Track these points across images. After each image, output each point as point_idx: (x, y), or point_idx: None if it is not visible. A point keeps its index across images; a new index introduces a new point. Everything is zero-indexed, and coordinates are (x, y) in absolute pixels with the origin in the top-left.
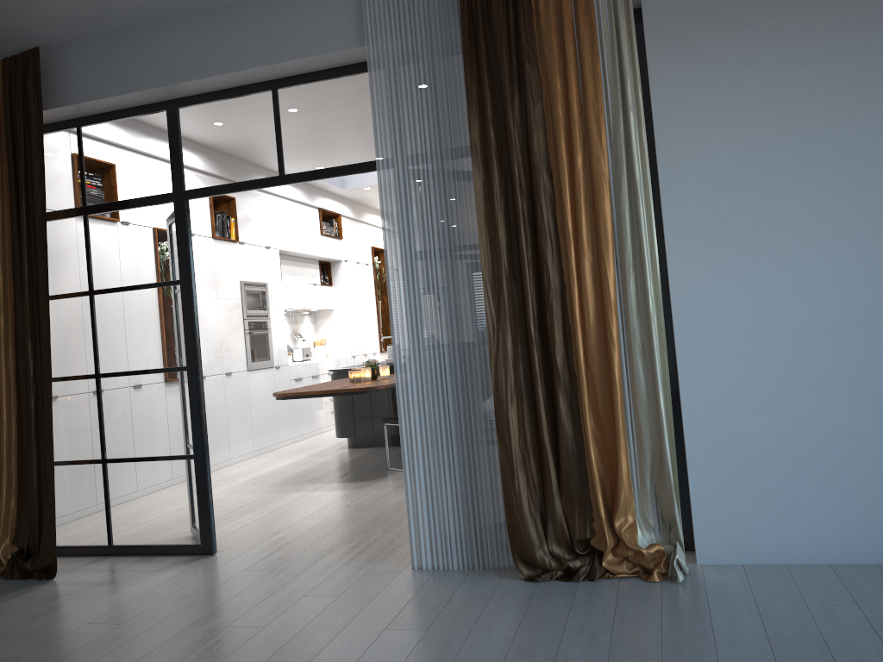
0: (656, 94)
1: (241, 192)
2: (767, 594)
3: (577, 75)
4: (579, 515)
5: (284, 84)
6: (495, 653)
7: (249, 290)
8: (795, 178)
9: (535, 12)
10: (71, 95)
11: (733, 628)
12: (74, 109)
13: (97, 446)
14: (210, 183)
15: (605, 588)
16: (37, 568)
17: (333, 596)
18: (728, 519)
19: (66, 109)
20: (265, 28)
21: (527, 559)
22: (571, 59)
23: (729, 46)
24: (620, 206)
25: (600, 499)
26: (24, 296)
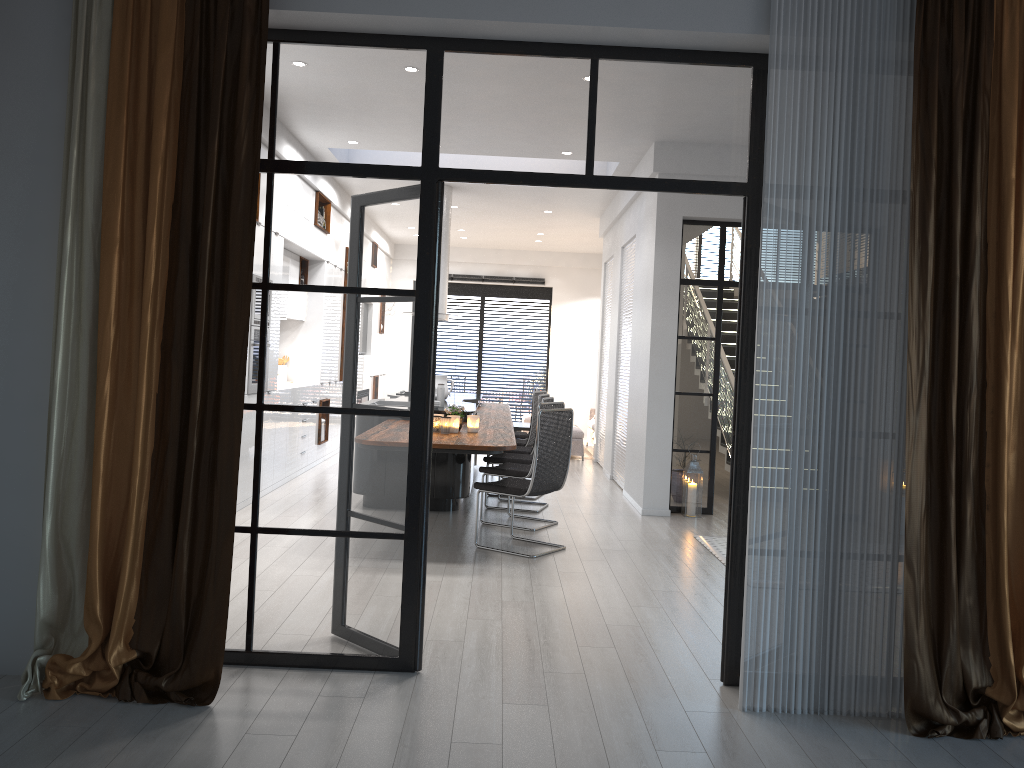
0: None
1: None
2: None
3: None
4: (973, 659)
5: (612, 54)
6: None
7: None
8: None
9: (993, 48)
10: None
11: None
12: (294, 16)
13: (246, 508)
14: (481, 165)
15: None
16: (182, 688)
17: (697, 751)
18: None
19: (282, 15)
20: None
21: (922, 710)
22: None
23: None
24: None
25: (1011, 643)
26: (202, 281)
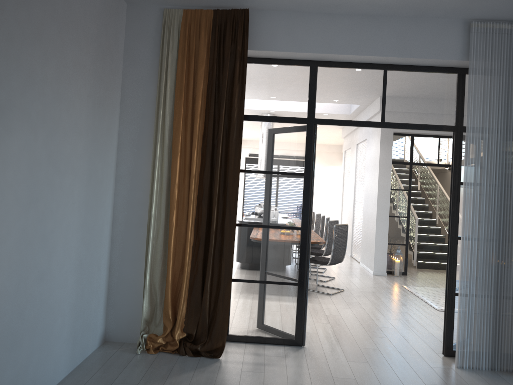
0: None
1: None
2: None
3: None
4: None
5: (393, 68)
6: None
7: None
8: None
9: None
10: (259, 44)
11: None
12: (254, 52)
13: None
14: (334, 117)
15: None
16: (208, 350)
17: (443, 384)
18: None
19: (249, 52)
20: (402, 35)
21: None
22: None
23: None
24: None
25: None
26: (217, 169)
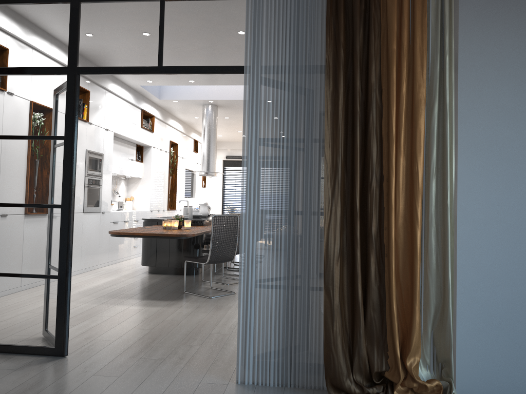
0: (462, 46)
1: (94, 88)
2: None
3: (408, 22)
4: (377, 353)
5: None
6: None
7: (92, 157)
8: None
9: None
10: None
11: None
12: None
13: None
14: (100, 64)
15: None
16: None
17: None
18: (482, 362)
19: None
20: None
21: (337, 385)
22: (406, 10)
23: (518, 20)
24: (431, 123)
25: (398, 342)
26: None
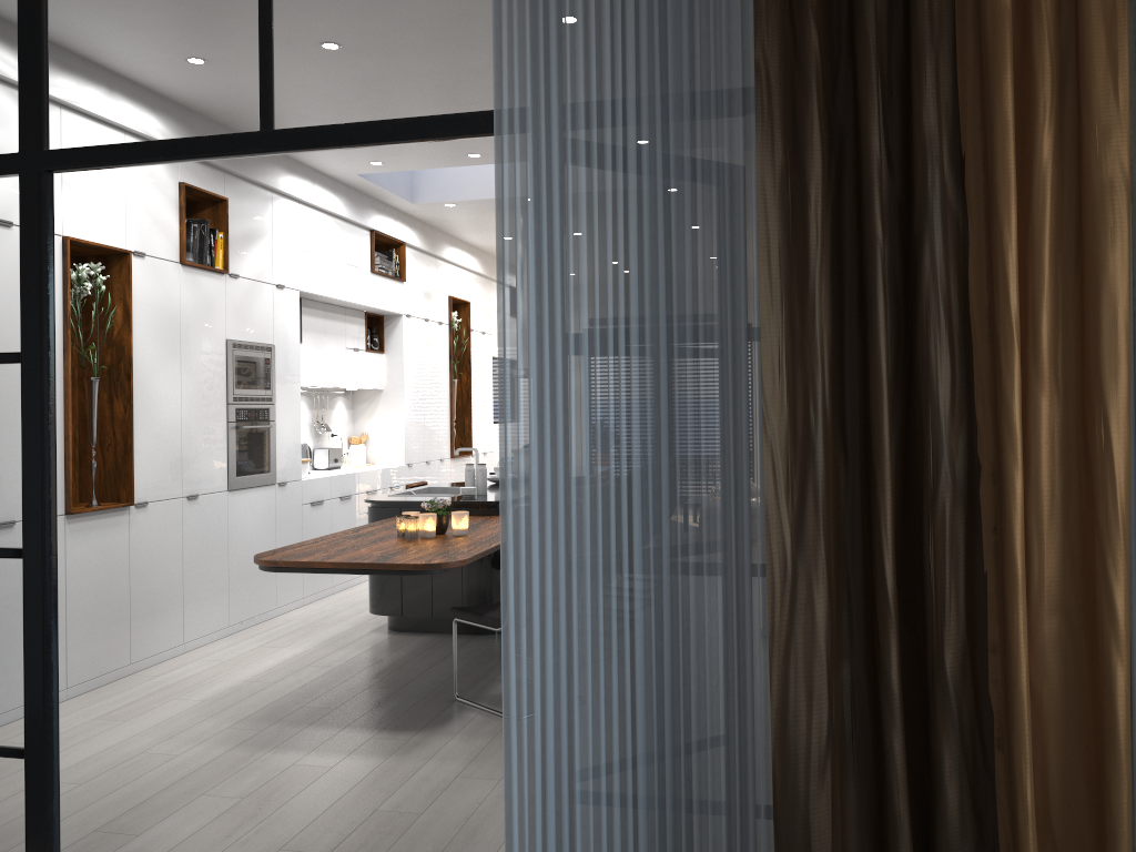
0: None
1: (240, 191)
2: None
3: None
4: None
5: None
6: None
7: (240, 357)
8: None
9: None
10: None
11: None
12: None
13: None
14: (105, 137)
15: None
16: None
17: None
18: None
19: None
20: None
21: None
22: None
23: None
24: None
25: None
26: None
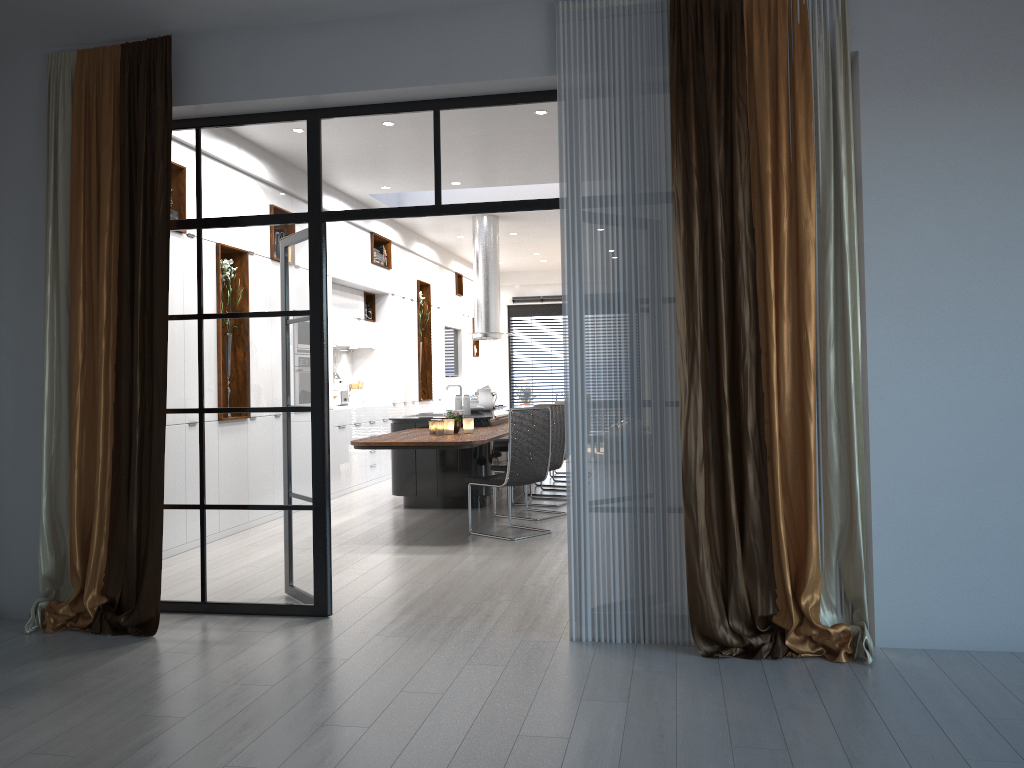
0: (867, 160)
1: None
2: (962, 678)
3: (788, 132)
4: (761, 591)
5: (449, 105)
6: (716, 726)
7: None
8: (1003, 260)
9: (747, 61)
10: (201, 93)
11: (947, 709)
12: (201, 108)
13: (196, 490)
14: (353, 206)
15: (793, 666)
16: (134, 623)
17: (499, 664)
18: (910, 602)
19: (192, 108)
20: (440, 44)
21: (707, 634)
22: (783, 114)
23: (947, 118)
24: (824, 272)
25: (788, 575)
26: (136, 316)
